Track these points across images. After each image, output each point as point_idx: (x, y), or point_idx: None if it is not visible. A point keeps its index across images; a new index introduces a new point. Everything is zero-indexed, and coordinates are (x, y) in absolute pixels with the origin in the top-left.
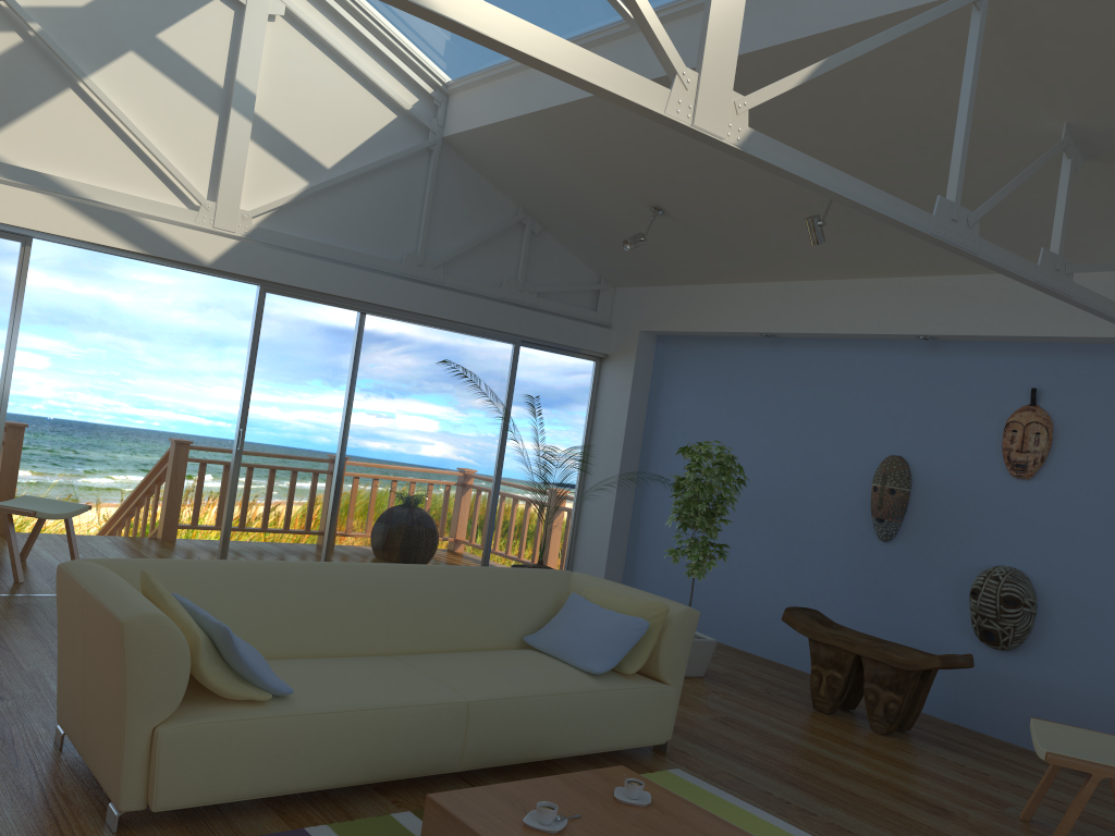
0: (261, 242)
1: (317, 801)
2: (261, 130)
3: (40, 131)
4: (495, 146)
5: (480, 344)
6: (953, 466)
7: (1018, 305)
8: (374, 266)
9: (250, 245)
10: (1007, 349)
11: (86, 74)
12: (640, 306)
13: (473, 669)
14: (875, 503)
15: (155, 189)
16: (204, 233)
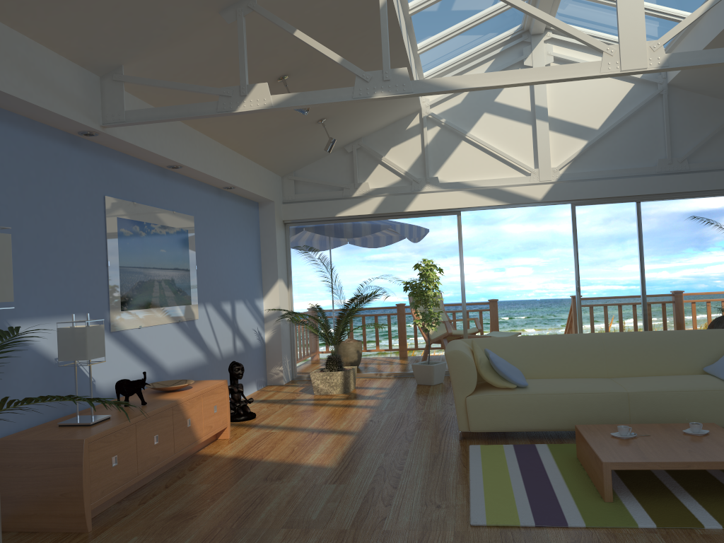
0: (566, 180)
1: (552, 438)
2: (555, 123)
3: (454, 163)
4: (697, 76)
5: None
6: None
7: None
8: (637, 173)
9: (560, 184)
10: None
11: (467, 131)
12: None
13: (645, 380)
14: None
15: (508, 172)
16: (534, 185)
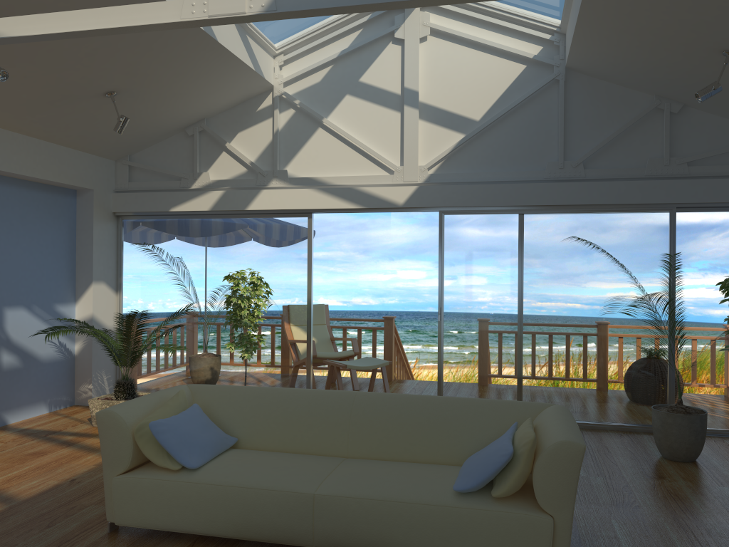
0: (435, 182)
1: (222, 544)
2: (428, 111)
3: (308, 155)
4: (591, 57)
5: (632, 218)
6: None
7: None
8: (521, 178)
9: (426, 186)
10: None
11: (326, 116)
12: None
13: (365, 473)
14: None
15: (369, 169)
16: (396, 187)
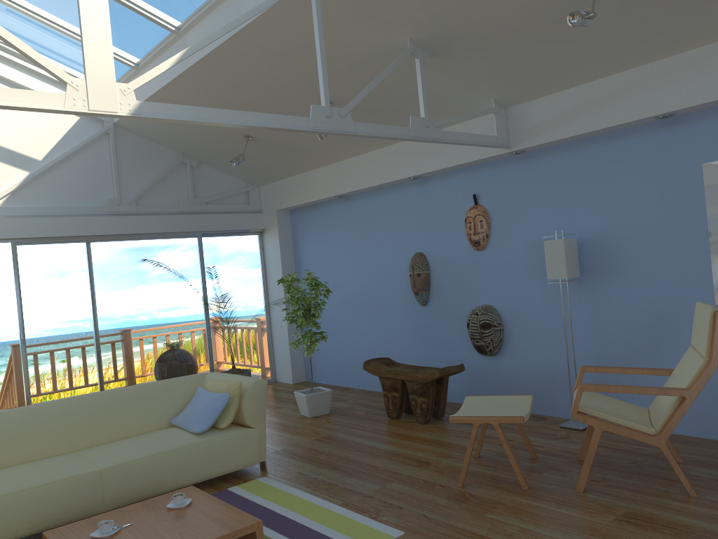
0: (5, 215)
1: None
2: None
3: None
4: (143, 121)
5: (174, 242)
6: (447, 251)
7: (451, 146)
8: (86, 212)
9: None
10: (458, 174)
11: None
12: (273, 195)
13: (117, 449)
14: (412, 284)
15: None
16: None
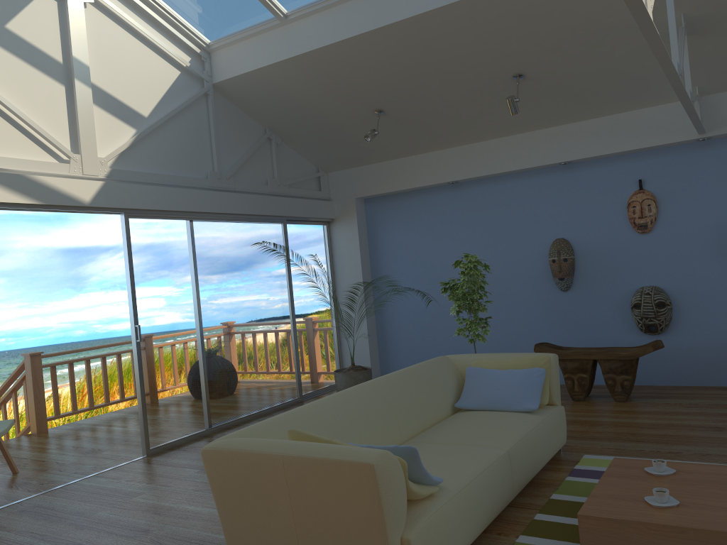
0: (118, 180)
1: None
2: (96, 93)
3: None
4: (258, 84)
5: (264, 227)
6: (598, 236)
7: (625, 132)
8: (192, 184)
9: (113, 183)
10: (616, 160)
11: None
12: (351, 181)
13: (474, 432)
14: (556, 269)
15: (32, 151)
16: (79, 180)
